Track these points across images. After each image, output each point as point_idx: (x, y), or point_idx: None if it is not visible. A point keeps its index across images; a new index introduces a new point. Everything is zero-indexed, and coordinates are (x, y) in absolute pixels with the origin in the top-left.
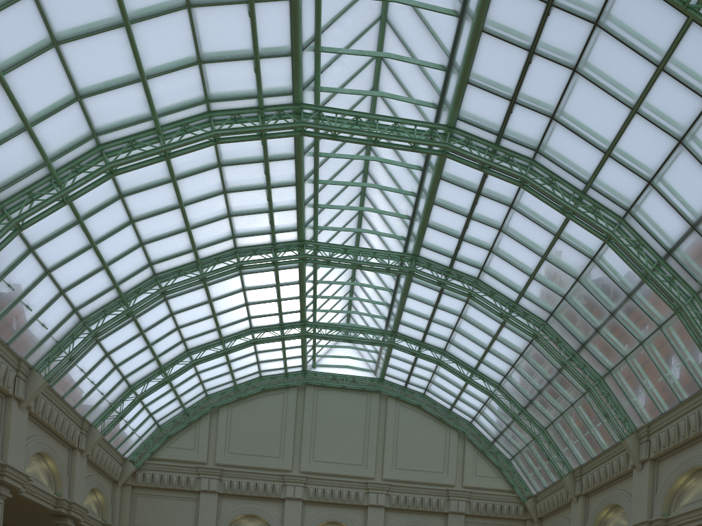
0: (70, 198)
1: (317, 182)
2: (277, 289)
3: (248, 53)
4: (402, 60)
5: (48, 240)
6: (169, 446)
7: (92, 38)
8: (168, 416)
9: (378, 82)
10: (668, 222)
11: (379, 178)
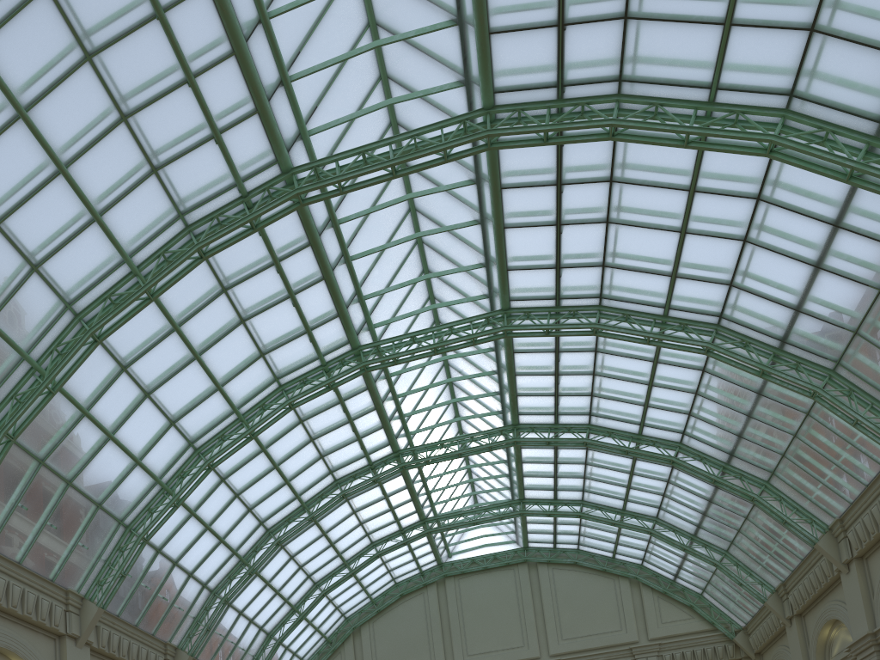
0: (181, 501)
1: (396, 398)
2: (387, 500)
3: (300, 330)
4: (440, 275)
5: (170, 538)
6: None
7: (173, 378)
8: (311, 649)
9: (432, 290)
10: (767, 314)
11: (460, 366)
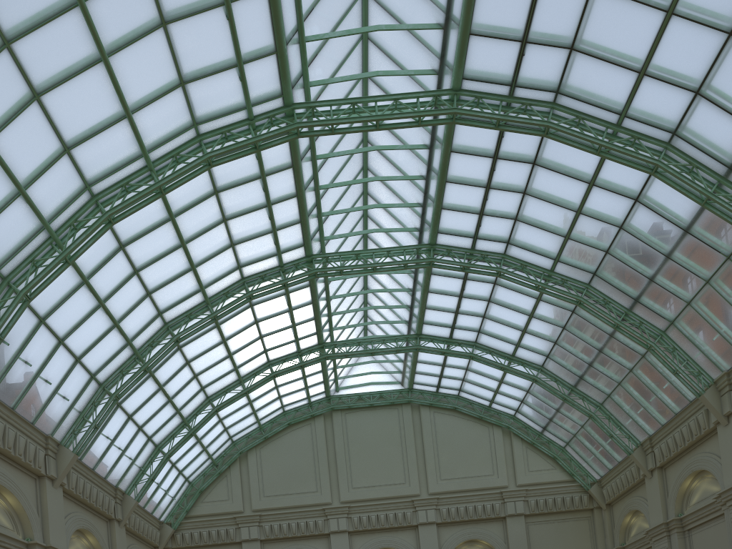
0: (73, 257)
1: (318, 188)
2: (291, 314)
3: (231, 60)
4: (393, 29)
5: (57, 308)
6: (203, 501)
7: (71, 81)
8: (197, 470)
9: (367, 66)
10: (725, 133)
11: (381, 171)
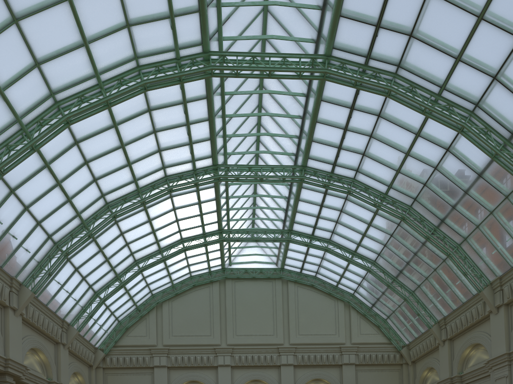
0: (38, 146)
1: (224, 116)
2: (199, 206)
3: (165, 13)
4: (286, 5)
5: (24, 183)
6: (128, 335)
7: (43, 12)
8: (125, 313)
9: (265, 31)
10: (511, 109)
11: (271, 109)
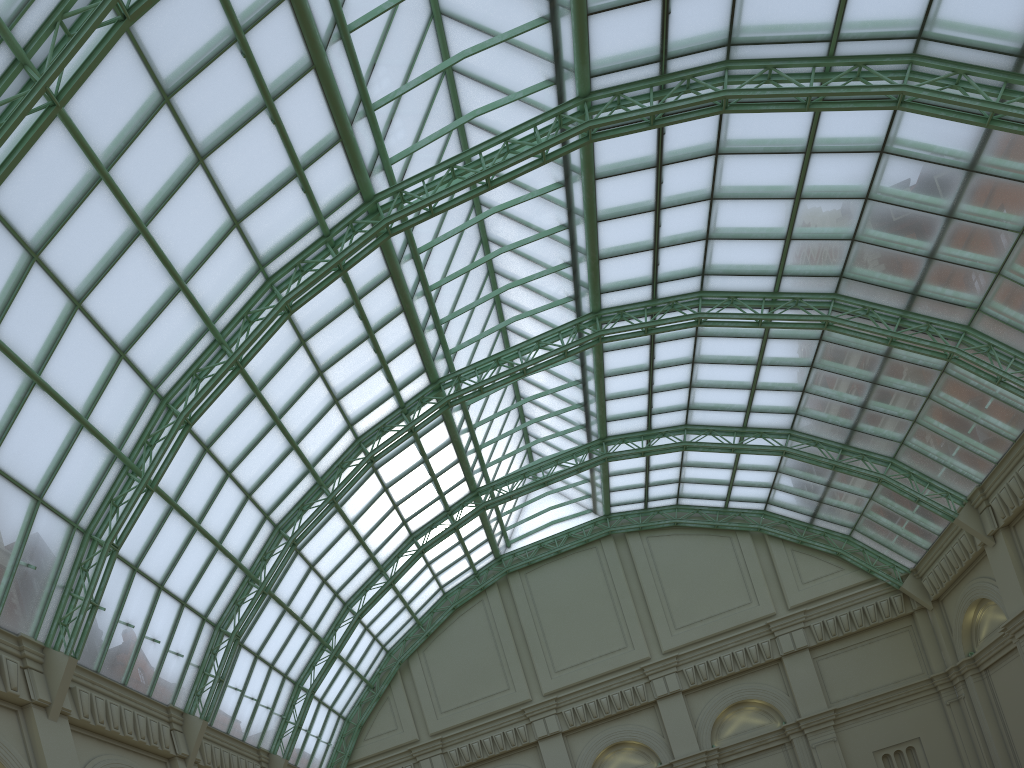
0: (155, 481)
1: (428, 291)
2: (427, 464)
3: (288, 172)
4: (483, 49)
5: (148, 547)
6: (366, 738)
7: (112, 271)
8: (351, 700)
9: (459, 106)
10: (1001, 8)
11: (506, 236)
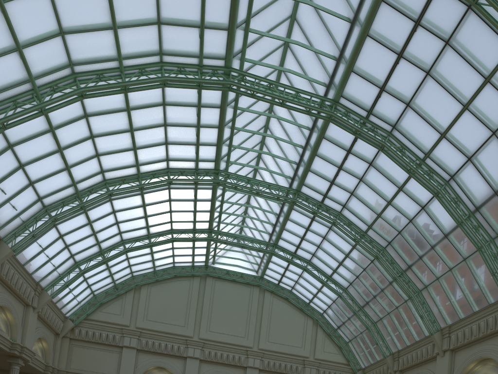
0: (47, 110)
1: (233, 128)
2: (195, 203)
3: (196, 22)
4: (306, 48)
5: (25, 141)
6: (101, 311)
7: None
8: (102, 288)
9: (283, 63)
10: (478, 188)
11: (276, 132)
